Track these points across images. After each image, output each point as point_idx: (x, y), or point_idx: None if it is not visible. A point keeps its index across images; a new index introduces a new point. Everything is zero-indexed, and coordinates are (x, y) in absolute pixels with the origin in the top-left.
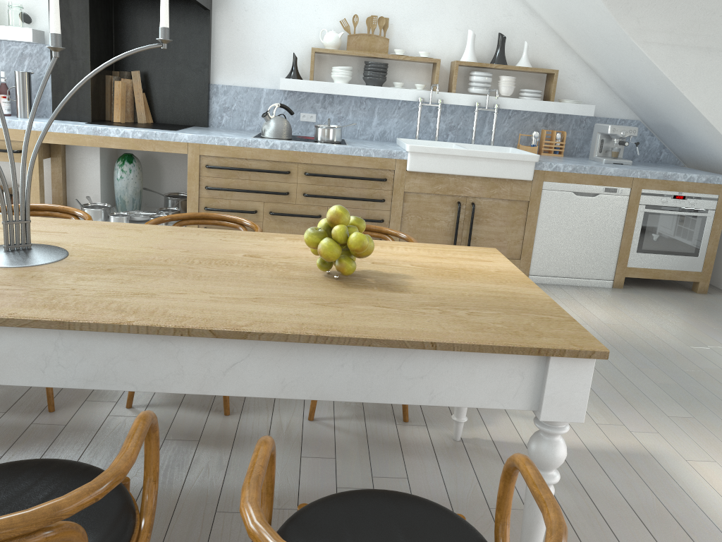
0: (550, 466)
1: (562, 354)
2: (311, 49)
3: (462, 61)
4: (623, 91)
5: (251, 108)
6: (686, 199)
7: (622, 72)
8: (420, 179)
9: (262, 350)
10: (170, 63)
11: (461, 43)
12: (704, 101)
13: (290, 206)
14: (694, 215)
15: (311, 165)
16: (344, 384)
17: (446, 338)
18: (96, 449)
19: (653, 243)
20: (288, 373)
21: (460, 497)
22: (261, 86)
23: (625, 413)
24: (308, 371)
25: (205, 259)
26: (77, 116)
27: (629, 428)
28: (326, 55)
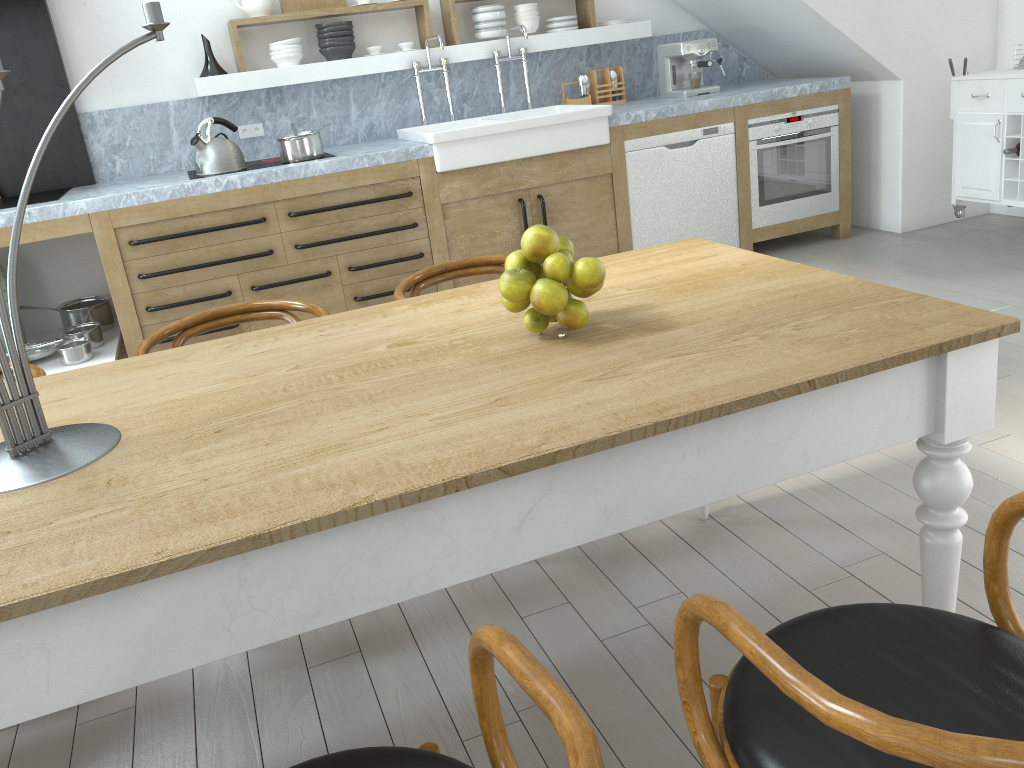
0: (959, 502)
1: (967, 343)
2: (230, 22)
3: None
4: None
5: (157, 137)
6: (802, 119)
7: None
8: (459, 180)
9: (568, 473)
10: None
11: None
12: None
13: (281, 270)
14: (817, 138)
15: (295, 200)
16: (690, 484)
17: (820, 369)
18: (212, 723)
19: (777, 188)
20: (610, 496)
21: (765, 591)
22: (164, 99)
23: None
24: (638, 482)
25: (341, 369)
26: None
27: None
28: (252, 28)
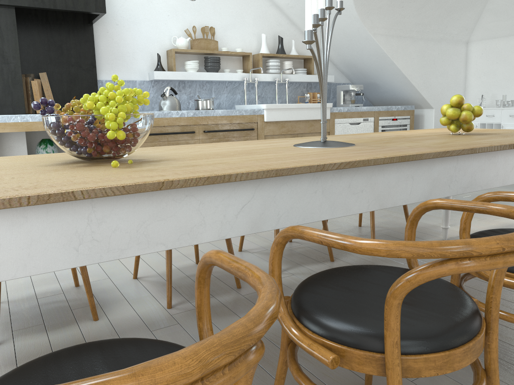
0: None
1: None
2: (172, 49)
3: (263, 53)
4: (345, 66)
5: None
6: (397, 120)
7: (350, 54)
8: (272, 126)
9: None
10: (65, 65)
11: (256, 43)
12: (402, 64)
13: None
14: (402, 128)
15: (207, 125)
16: None
17: None
18: None
19: None
20: None
21: None
22: (134, 79)
23: (478, 215)
24: None
25: (392, 138)
26: (13, 110)
27: (490, 219)
28: (176, 54)
